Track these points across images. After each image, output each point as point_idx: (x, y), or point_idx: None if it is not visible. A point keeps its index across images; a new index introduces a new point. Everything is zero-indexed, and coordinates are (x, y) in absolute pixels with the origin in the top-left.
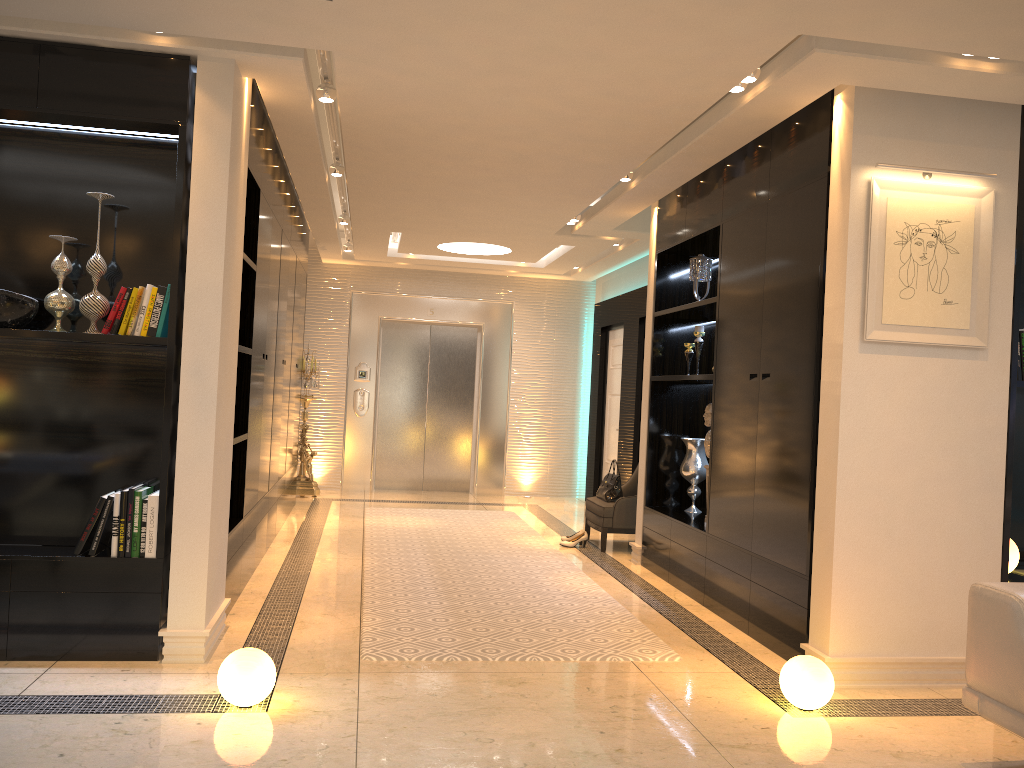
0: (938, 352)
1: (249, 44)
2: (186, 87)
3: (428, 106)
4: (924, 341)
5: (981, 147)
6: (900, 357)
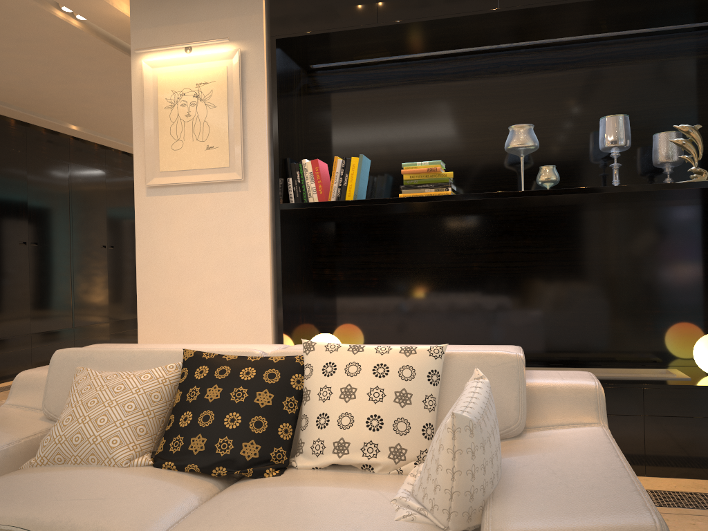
0: (207, 188)
1: None
2: None
3: None
4: (191, 181)
5: (230, 17)
6: (178, 196)
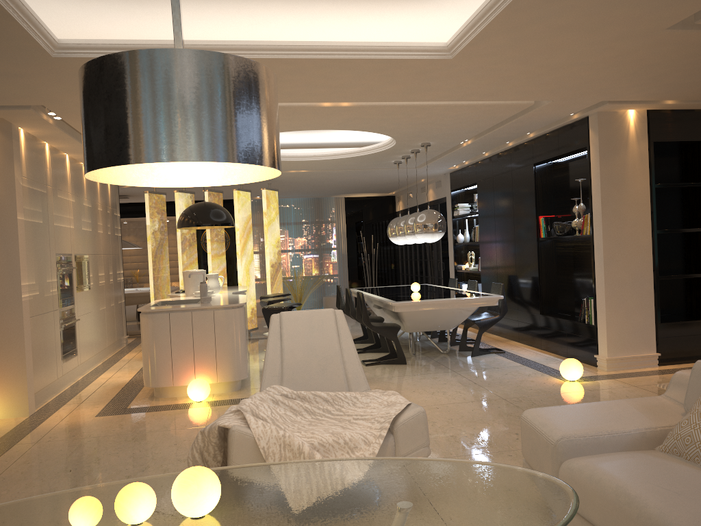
0: None
1: (594, 105)
2: (586, 130)
3: (693, 87)
4: None
5: None
6: None
